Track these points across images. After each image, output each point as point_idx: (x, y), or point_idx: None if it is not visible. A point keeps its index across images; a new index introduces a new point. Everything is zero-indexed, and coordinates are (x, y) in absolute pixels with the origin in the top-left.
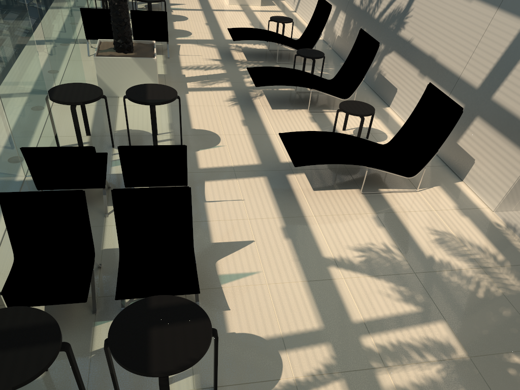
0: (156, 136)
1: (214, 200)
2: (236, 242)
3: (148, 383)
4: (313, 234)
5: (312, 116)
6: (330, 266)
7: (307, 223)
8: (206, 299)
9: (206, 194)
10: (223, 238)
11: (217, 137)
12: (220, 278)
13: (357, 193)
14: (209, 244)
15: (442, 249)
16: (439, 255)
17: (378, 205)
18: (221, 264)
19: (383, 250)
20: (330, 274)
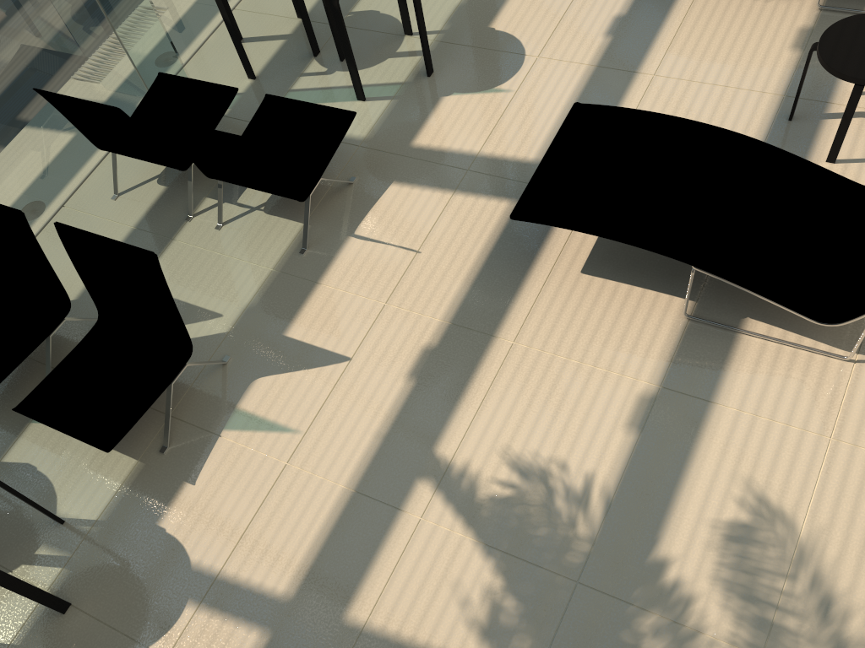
0: (350, 59)
1: (368, 236)
2: (319, 351)
3: (13, 548)
4: (467, 388)
5: (815, 25)
6: (424, 480)
7: (483, 357)
8: (181, 448)
9: (368, 218)
10: (307, 333)
11: (515, 63)
12: (233, 415)
13: (677, 312)
14: (277, 337)
15: (718, 556)
16: (688, 569)
17: (690, 366)
18: (259, 387)
19: (570, 491)
20: (407, 497)
